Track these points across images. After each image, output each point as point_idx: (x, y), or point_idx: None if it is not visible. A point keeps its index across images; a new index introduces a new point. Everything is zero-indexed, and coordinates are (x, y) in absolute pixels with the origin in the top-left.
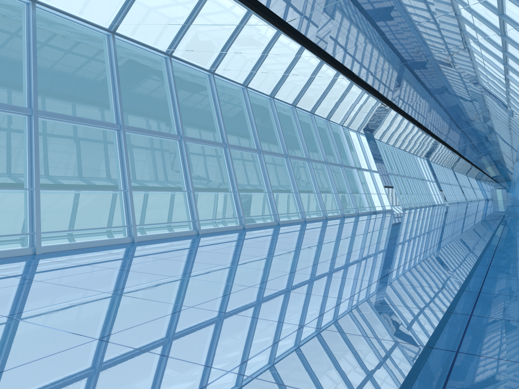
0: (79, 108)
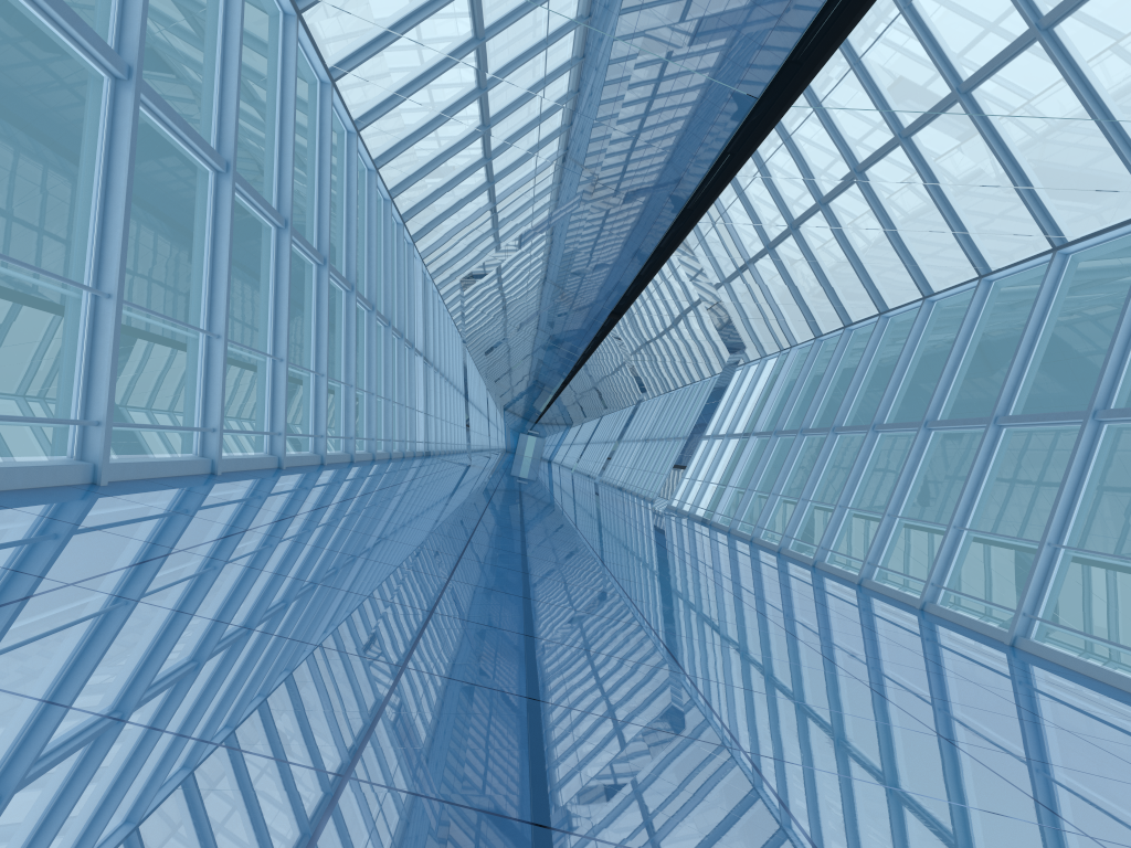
0: None
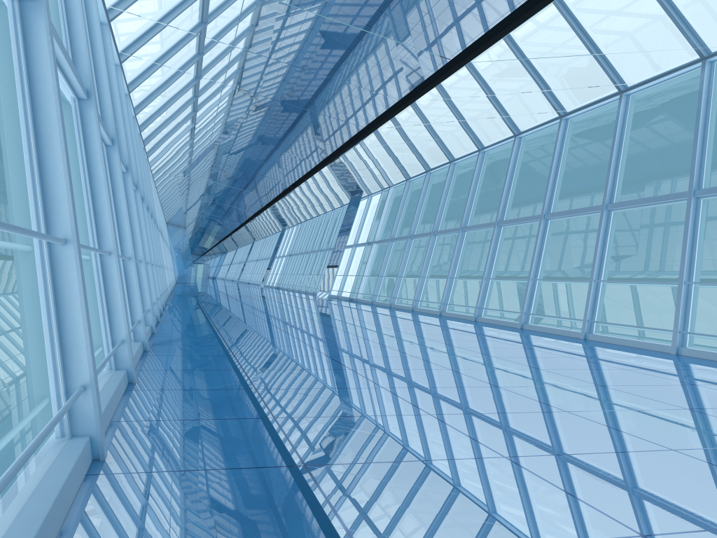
0: None
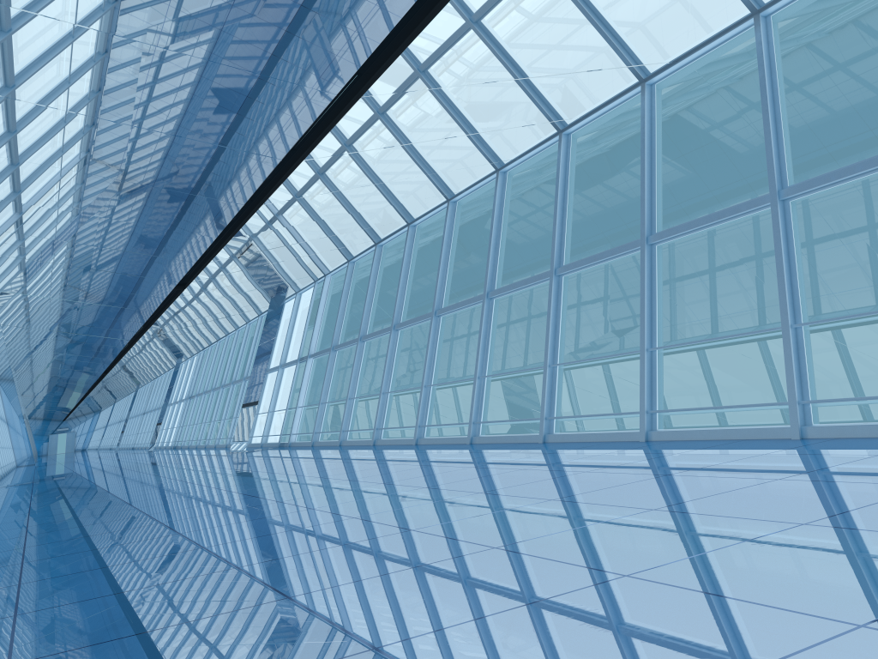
0: None
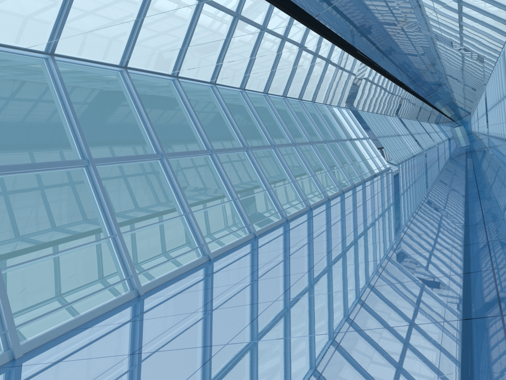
0: (52, 154)
